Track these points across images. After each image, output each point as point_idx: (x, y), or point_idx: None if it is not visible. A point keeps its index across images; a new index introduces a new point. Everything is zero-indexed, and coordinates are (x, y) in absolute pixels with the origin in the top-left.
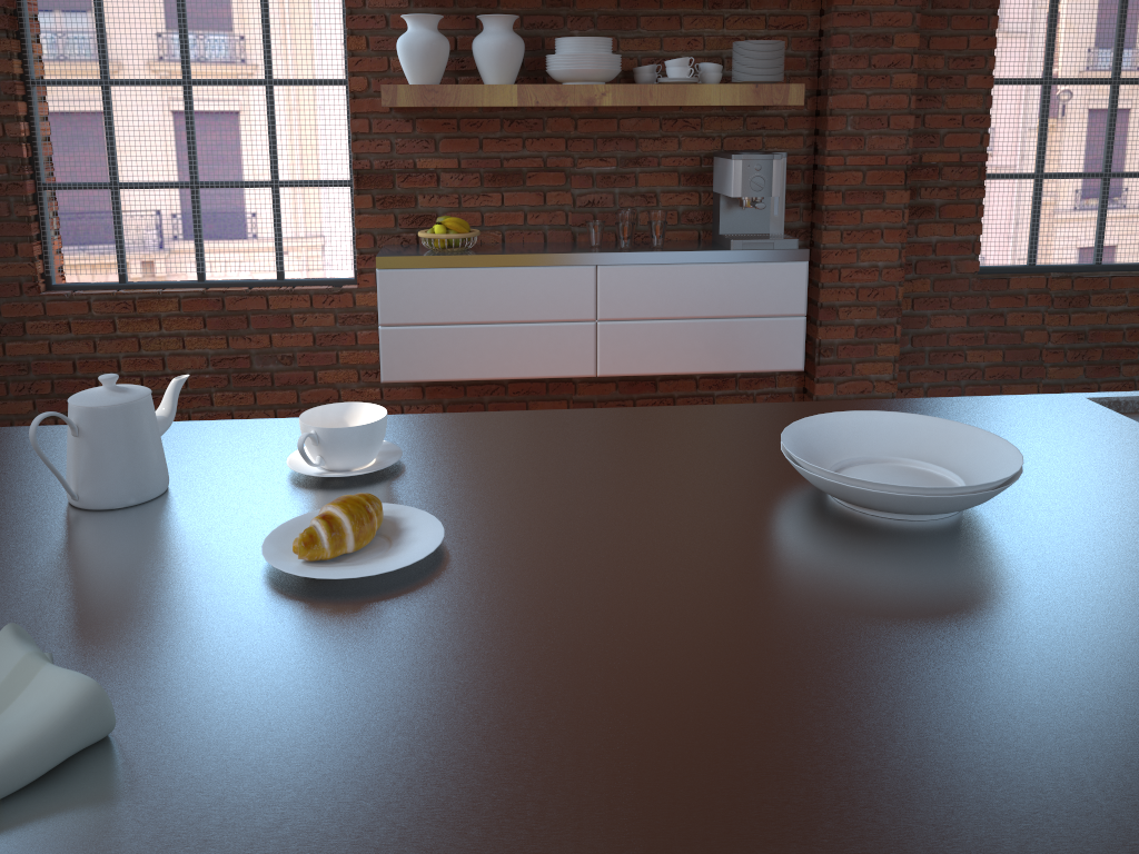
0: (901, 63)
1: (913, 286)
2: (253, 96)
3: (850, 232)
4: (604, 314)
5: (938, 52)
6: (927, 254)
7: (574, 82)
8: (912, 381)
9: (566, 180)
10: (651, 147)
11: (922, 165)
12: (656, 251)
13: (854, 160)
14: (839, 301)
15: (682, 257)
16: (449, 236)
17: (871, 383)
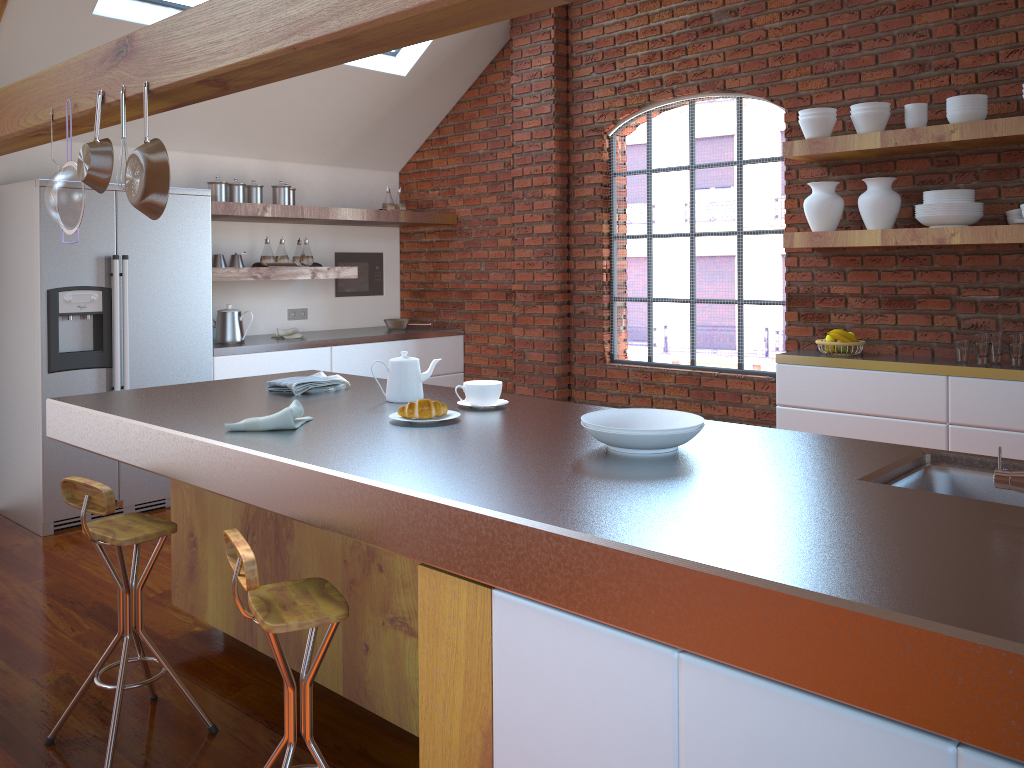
0: None
1: None
2: None
3: None
4: (954, 418)
5: None
6: None
7: (933, 226)
8: None
9: (952, 306)
10: None
11: None
12: (1004, 369)
13: None
14: None
15: None
16: (831, 343)
17: None
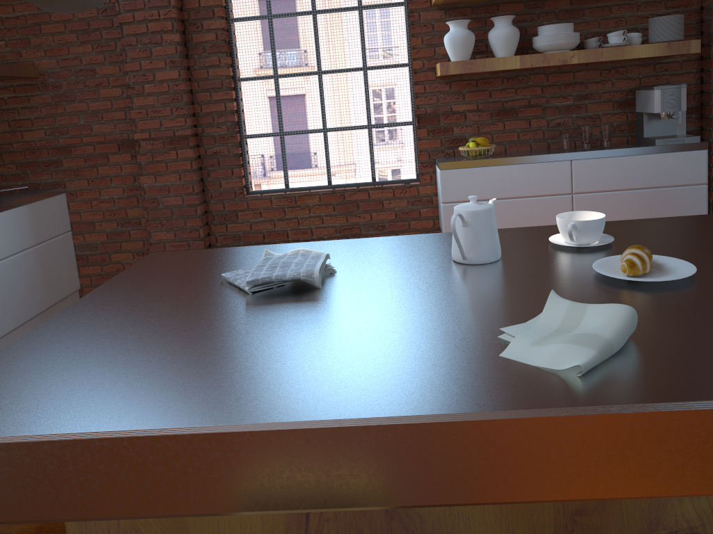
0: None
1: None
2: (312, 84)
3: None
4: (577, 189)
5: None
6: None
7: (552, 51)
8: None
9: (542, 112)
10: (594, 87)
11: None
12: (608, 149)
13: None
14: None
15: (625, 152)
16: (480, 148)
17: None
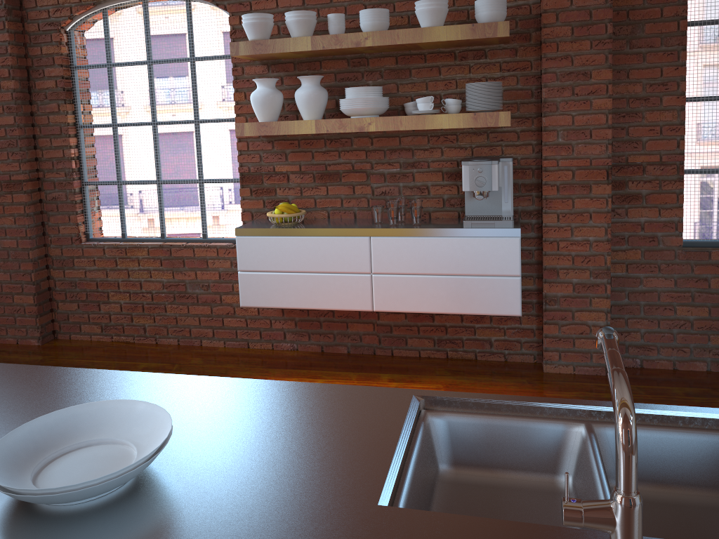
0: (598, 91)
1: (627, 255)
2: None
3: (564, 215)
4: (376, 269)
5: (637, 81)
6: (636, 231)
7: (354, 116)
8: (630, 327)
9: (367, 178)
10: (422, 155)
11: (629, 164)
12: (410, 228)
13: (565, 163)
14: (559, 265)
15: (427, 232)
16: (280, 215)
17: (588, 327)
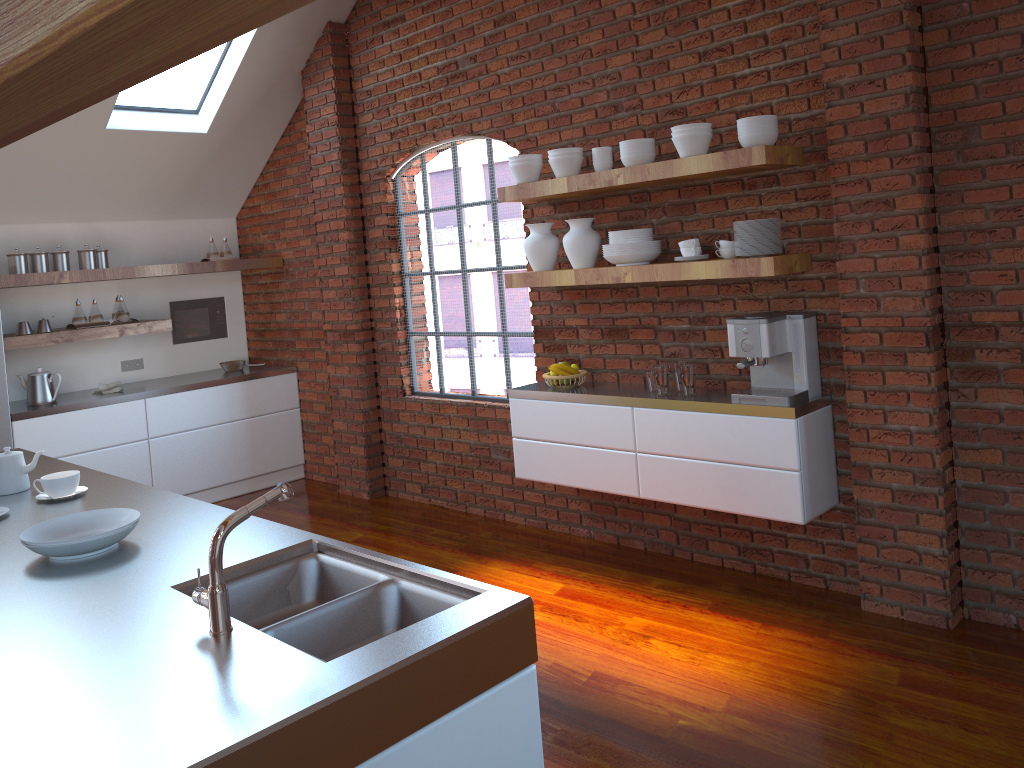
0: (905, 225)
1: (981, 456)
2: None
3: (873, 393)
4: (640, 447)
5: (977, 205)
6: (992, 421)
7: (617, 264)
8: (994, 564)
9: (656, 335)
10: (712, 308)
11: (975, 324)
12: (672, 399)
13: (868, 322)
14: (873, 462)
15: (690, 406)
16: (550, 377)
17: (916, 554)
